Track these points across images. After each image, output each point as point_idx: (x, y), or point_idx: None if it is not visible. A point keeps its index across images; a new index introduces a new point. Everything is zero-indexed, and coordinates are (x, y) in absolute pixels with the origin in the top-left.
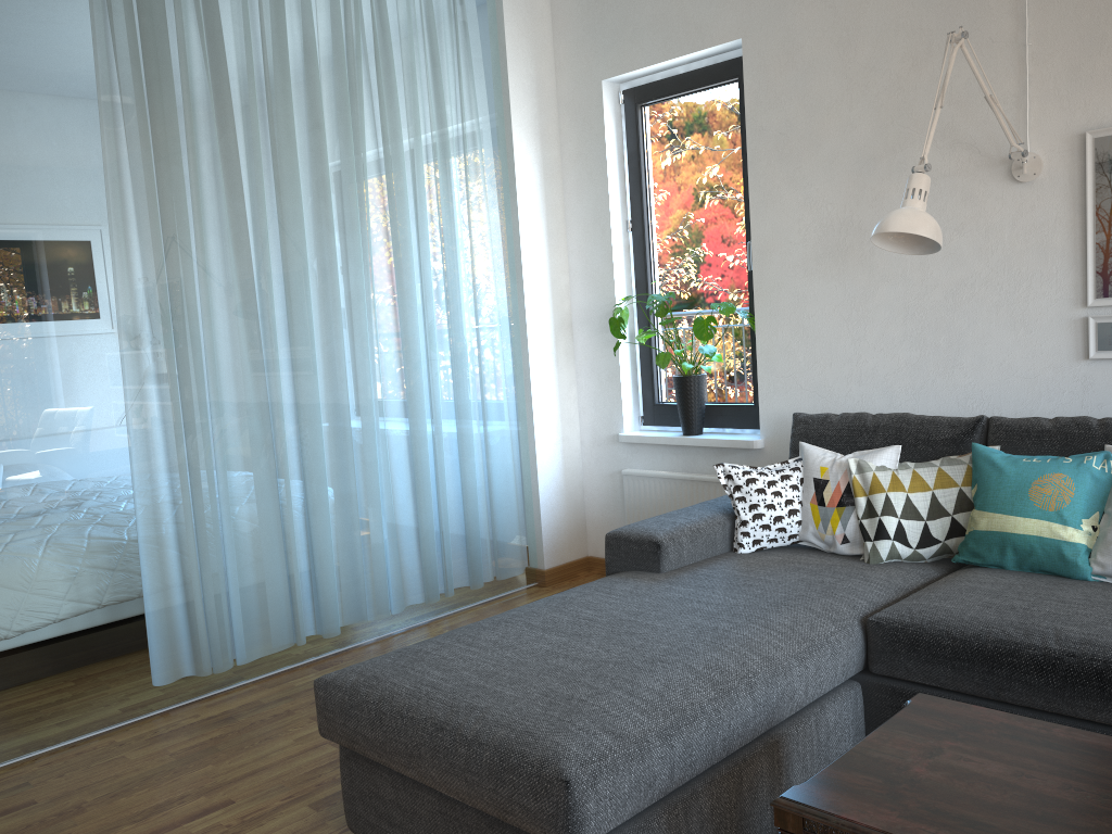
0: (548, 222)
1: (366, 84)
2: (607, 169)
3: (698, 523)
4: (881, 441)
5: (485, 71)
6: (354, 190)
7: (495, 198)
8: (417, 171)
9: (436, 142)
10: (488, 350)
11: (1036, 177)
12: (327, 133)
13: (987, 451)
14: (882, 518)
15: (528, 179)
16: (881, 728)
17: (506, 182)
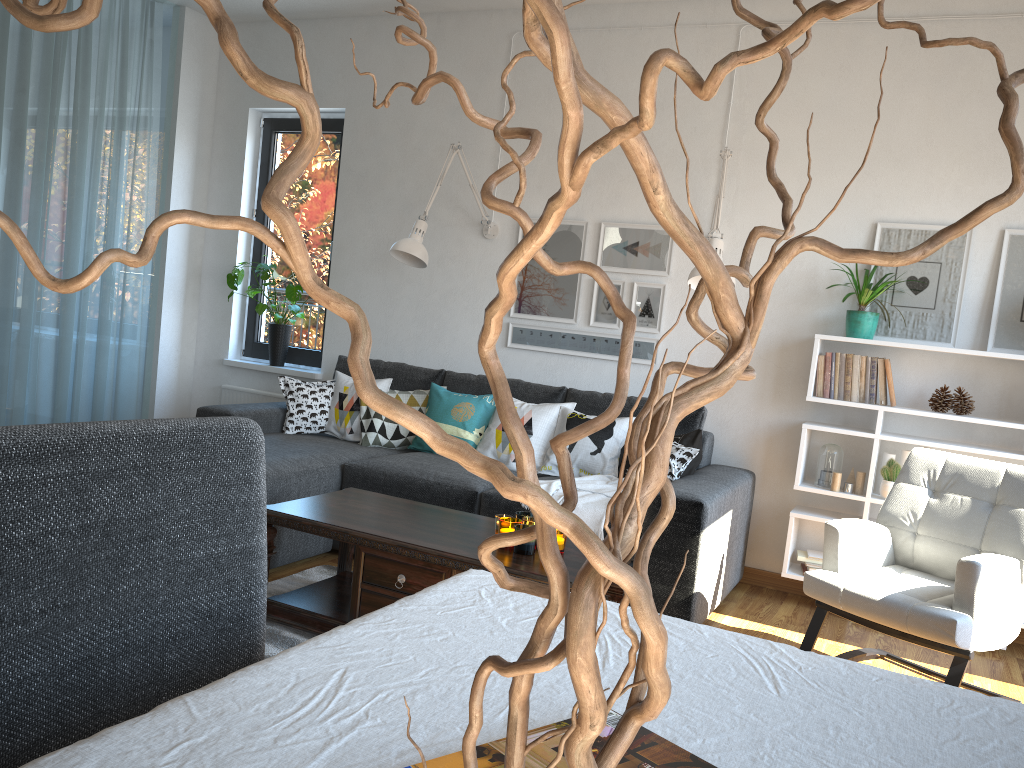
0: (194, 197)
1: (67, 69)
2: (244, 170)
3: (261, 410)
4: (386, 377)
5: (163, 79)
6: (45, 143)
7: (156, 171)
8: (97, 139)
9: (115, 122)
10: (132, 280)
11: (494, 237)
12: (31, 97)
13: (438, 387)
14: (373, 419)
15: (183, 164)
16: (323, 494)
17: (166, 162)
